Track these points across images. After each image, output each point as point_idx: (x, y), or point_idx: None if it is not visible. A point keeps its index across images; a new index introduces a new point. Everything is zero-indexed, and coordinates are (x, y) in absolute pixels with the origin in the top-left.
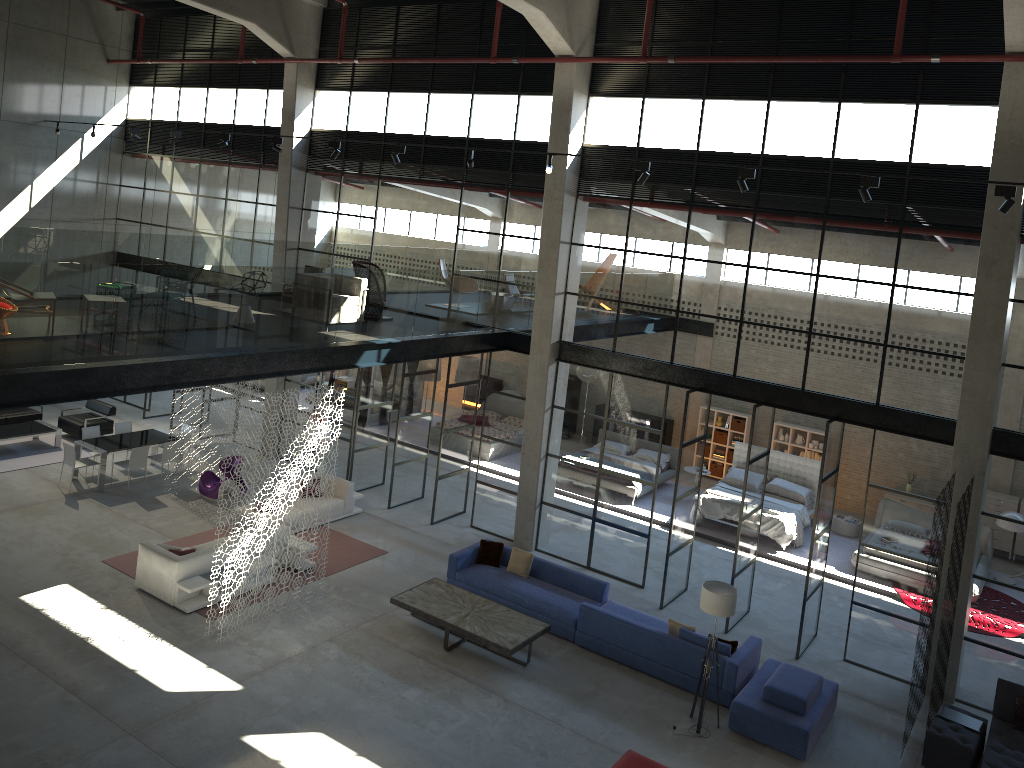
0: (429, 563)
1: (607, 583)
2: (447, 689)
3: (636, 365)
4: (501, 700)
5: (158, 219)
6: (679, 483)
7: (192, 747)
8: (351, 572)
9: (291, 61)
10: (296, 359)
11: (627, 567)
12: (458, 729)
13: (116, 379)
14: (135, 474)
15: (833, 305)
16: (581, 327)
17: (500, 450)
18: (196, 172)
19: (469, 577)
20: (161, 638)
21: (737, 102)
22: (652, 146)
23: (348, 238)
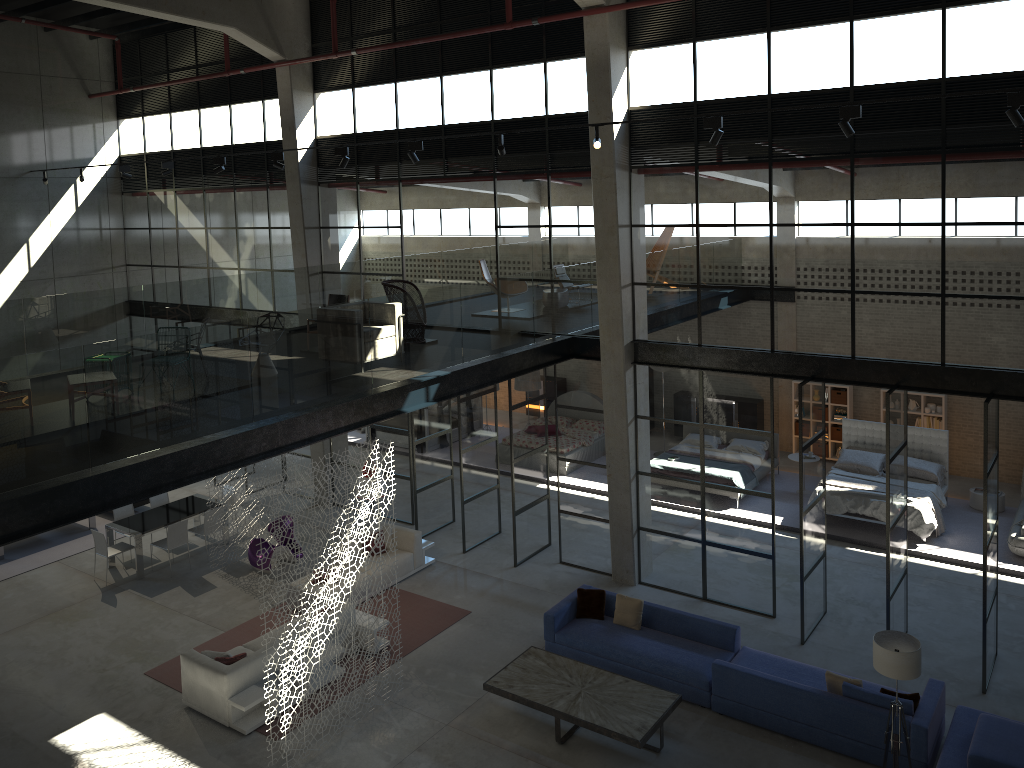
0: (520, 620)
1: (737, 627)
2: None
3: (729, 358)
4: None
5: (169, 259)
6: (804, 494)
7: None
8: (432, 646)
9: (282, 64)
10: (328, 418)
11: (752, 594)
12: None
13: (103, 490)
14: (178, 550)
15: (969, 258)
16: (657, 321)
17: (581, 473)
18: (201, 203)
19: (571, 638)
20: None
21: (811, 29)
22: (713, 97)
23: (375, 253)
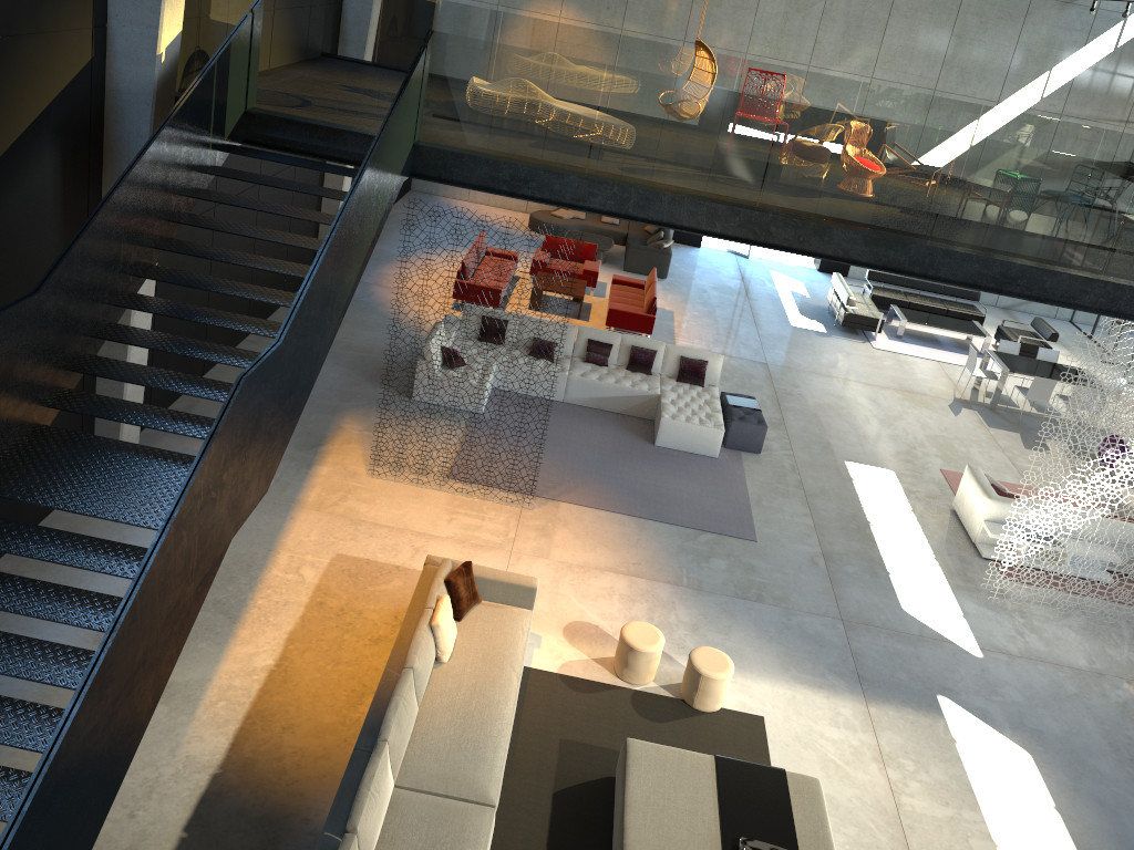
0: None
1: None
2: None
3: None
4: None
5: None
6: None
7: (885, 669)
8: None
9: None
10: None
11: None
12: None
13: (928, 262)
14: (1041, 409)
15: None
16: None
17: None
18: None
19: None
20: (937, 563)
21: None
22: None
23: None
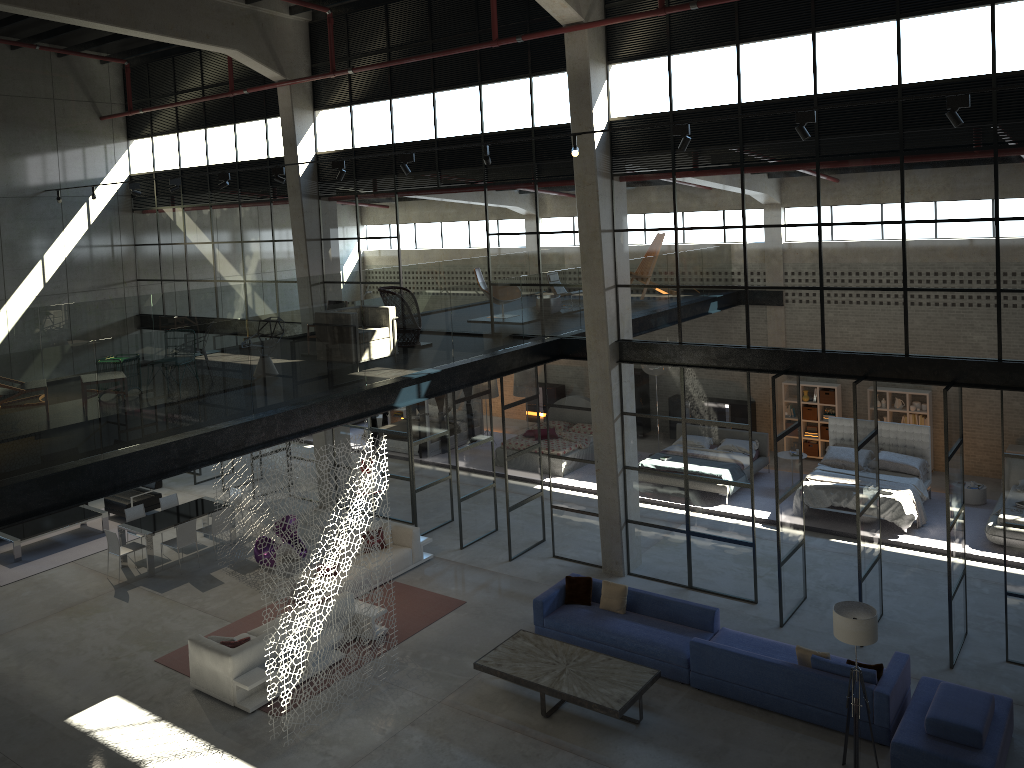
0: (513, 608)
1: (716, 609)
2: None
3: (708, 355)
4: None
5: (178, 274)
6: (779, 482)
7: None
8: (428, 633)
9: (283, 84)
10: (324, 412)
11: (734, 582)
12: None
13: (113, 473)
14: (188, 550)
15: (928, 253)
16: (640, 321)
17: (572, 469)
18: (207, 218)
19: (559, 622)
20: (222, 749)
21: (777, 41)
22: (687, 107)
23: (373, 263)
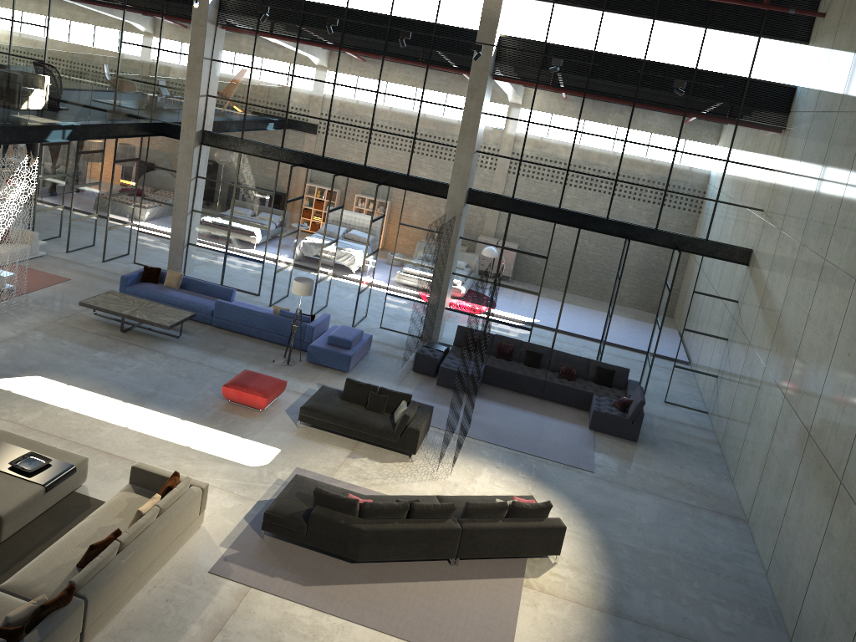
0: (104, 285)
1: (234, 289)
2: (125, 351)
3: (258, 148)
4: (163, 355)
5: None
6: (284, 226)
7: None
8: (44, 291)
9: None
10: None
11: (248, 283)
12: (135, 370)
13: None
14: None
15: (386, 112)
16: (219, 121)
17: (157, 208)
18: None
19: (136, 290)
20: None
21: None
22: None
23: (23, 42)
